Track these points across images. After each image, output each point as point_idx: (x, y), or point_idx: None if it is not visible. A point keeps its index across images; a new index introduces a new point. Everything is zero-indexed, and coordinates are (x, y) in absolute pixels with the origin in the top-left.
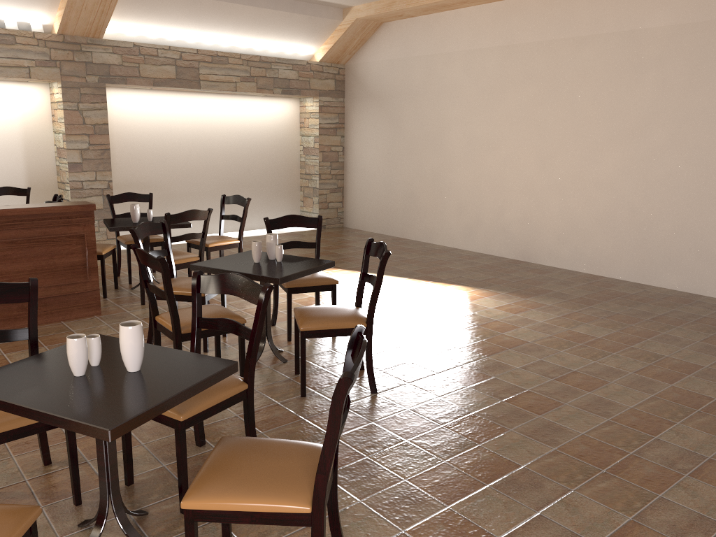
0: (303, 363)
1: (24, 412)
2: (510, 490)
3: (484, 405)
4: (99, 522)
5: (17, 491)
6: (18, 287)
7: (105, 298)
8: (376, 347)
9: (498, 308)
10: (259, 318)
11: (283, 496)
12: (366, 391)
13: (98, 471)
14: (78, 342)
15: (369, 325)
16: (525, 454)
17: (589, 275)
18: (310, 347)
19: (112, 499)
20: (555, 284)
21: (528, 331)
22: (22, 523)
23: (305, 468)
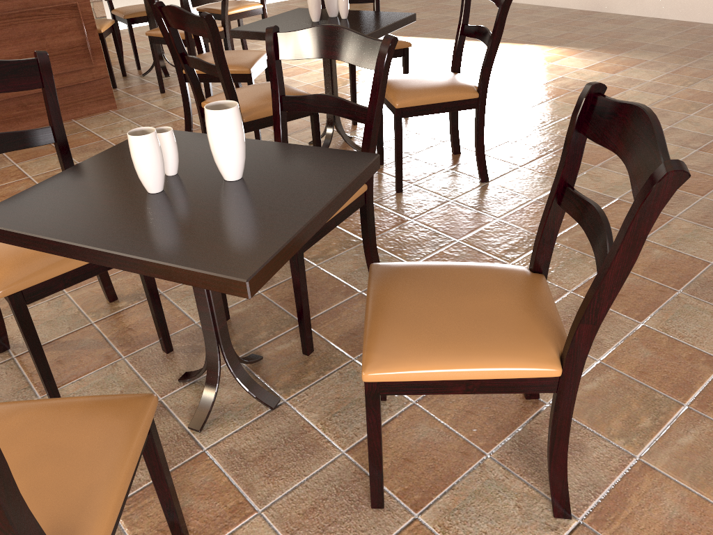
0: (398, 151)
1: (95, 257)
2: (711, 296)
3: (628, 189)
4: (211, 380)
5: (85, 338)
6: (22, 67)
7: (115, 89)
8: (463, 125)
9: (590, 69)
10: (379, 89)
11: (516, 356)
12: (474, 181)
13: (200, 319)
14: (147, 140)
15: (482, 95)
16: (708, 248)
17: (680, 23)
18: (384, 131)
19: (223, 351)
20: (645, 35)
21: (640, 94)
22: (139, 428)
23: (525, 307)
